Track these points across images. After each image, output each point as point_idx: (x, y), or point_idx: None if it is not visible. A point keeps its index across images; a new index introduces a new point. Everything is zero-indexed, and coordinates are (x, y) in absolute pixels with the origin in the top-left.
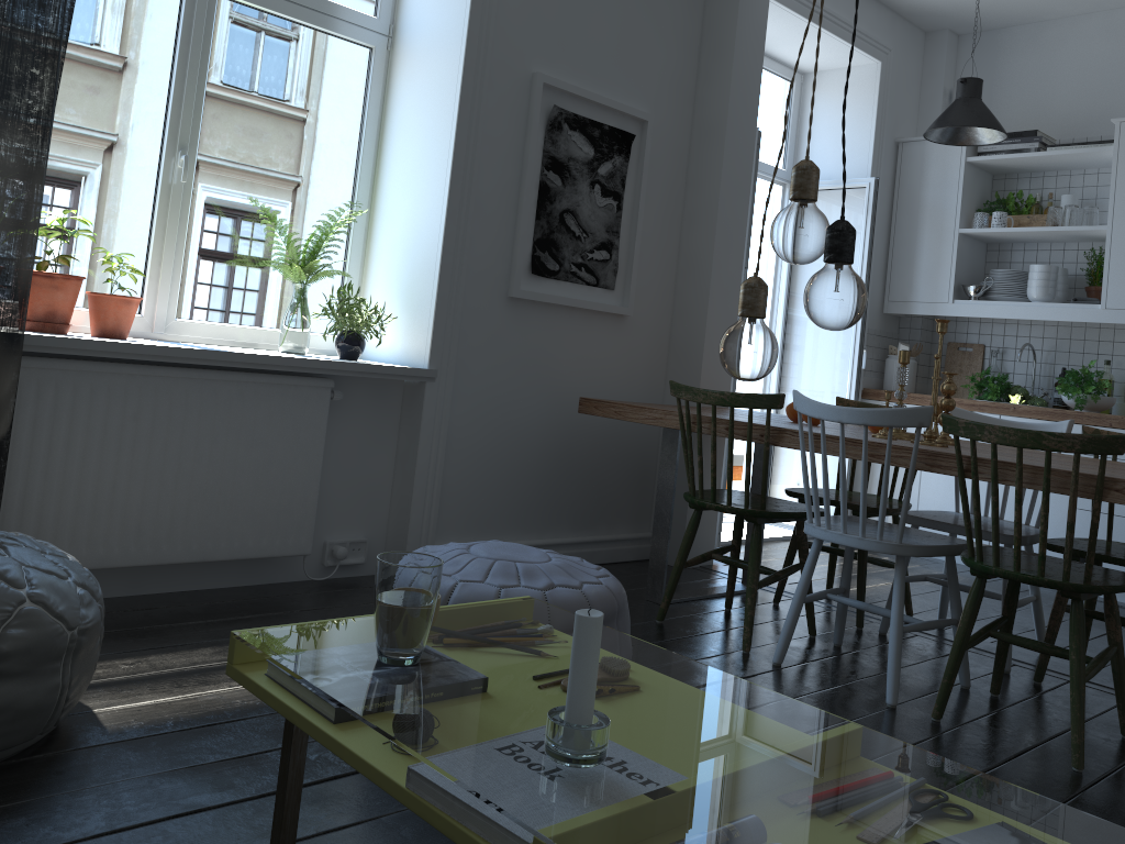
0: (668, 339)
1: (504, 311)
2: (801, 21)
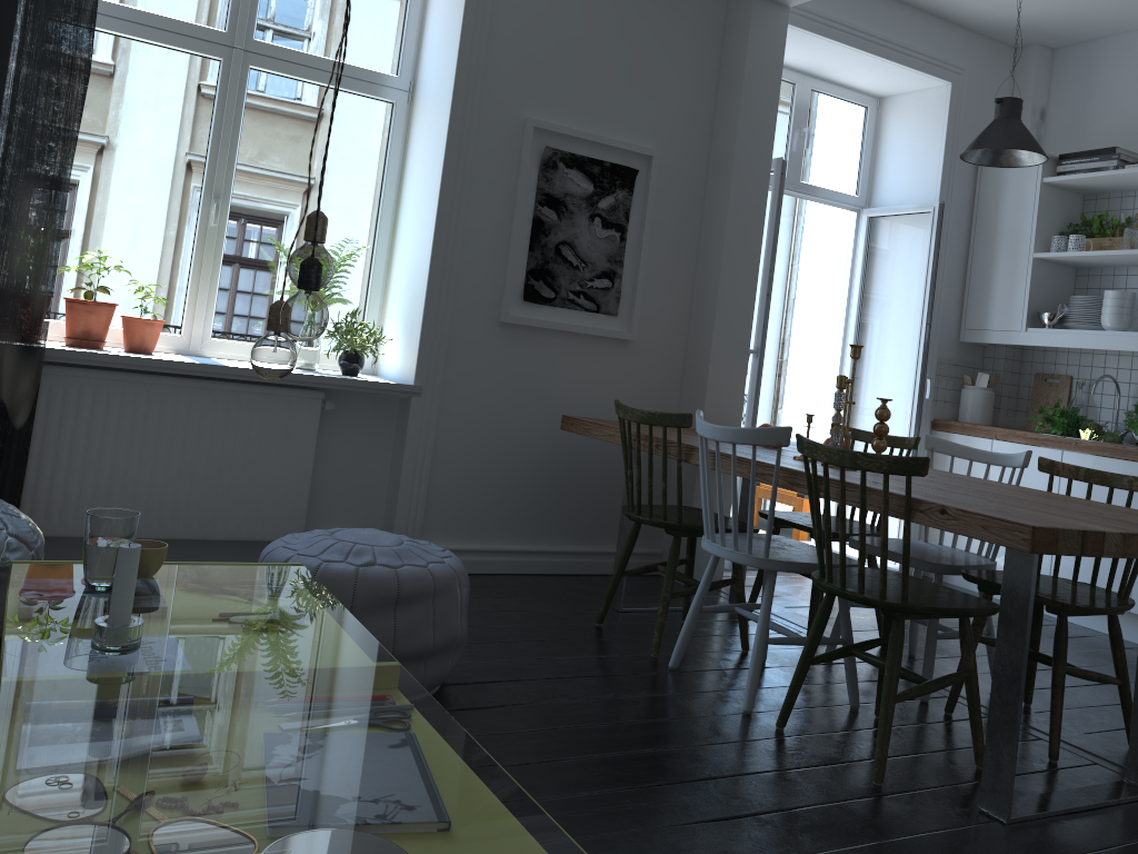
0: (681, 363)
1: (495, 335)
2: (845, 48)
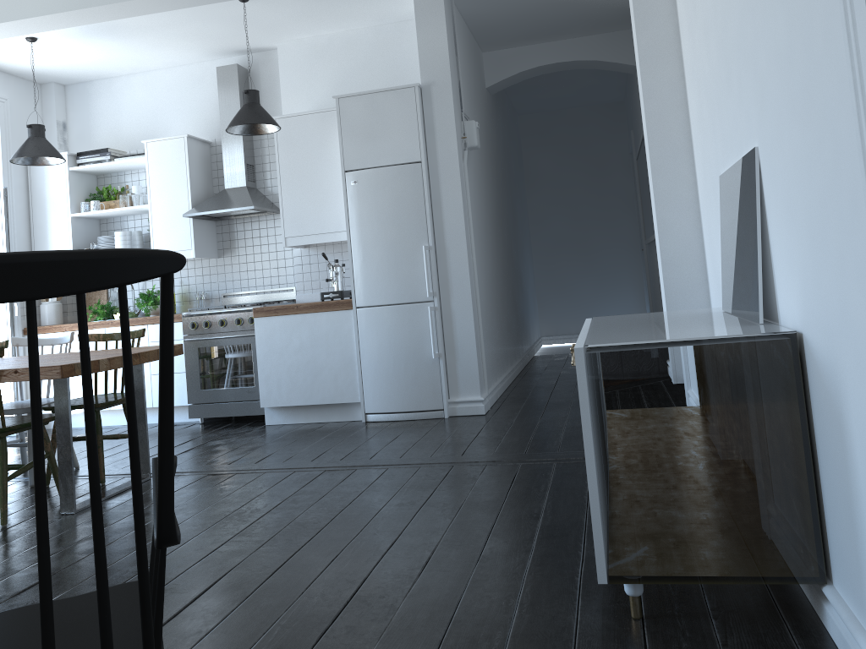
0: None
1: None
2: None
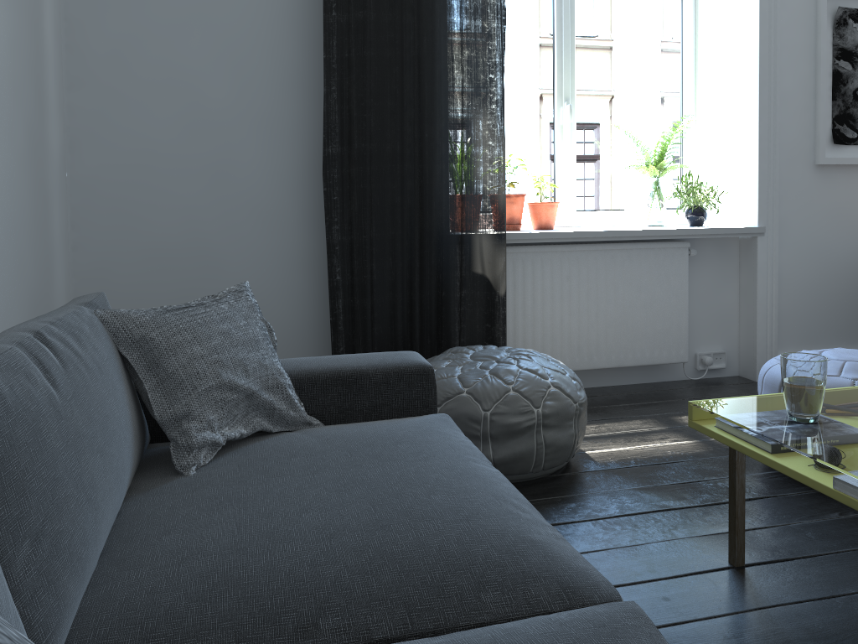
0: None
1: (813, 176)
2: None
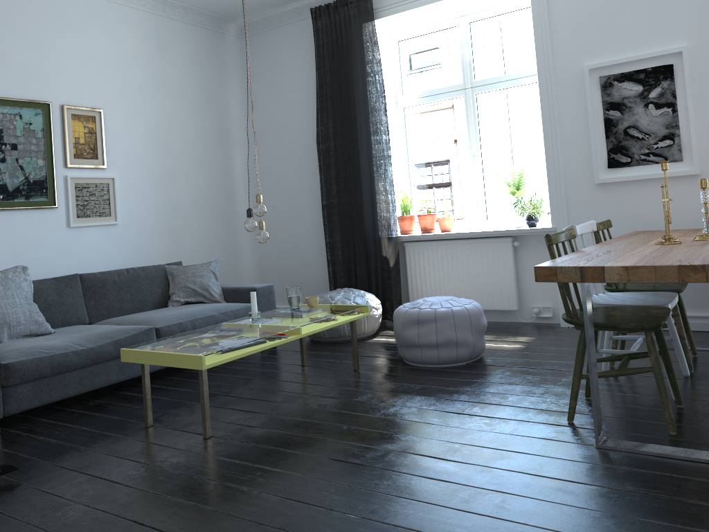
0: None
1: (596, 191)
2: None
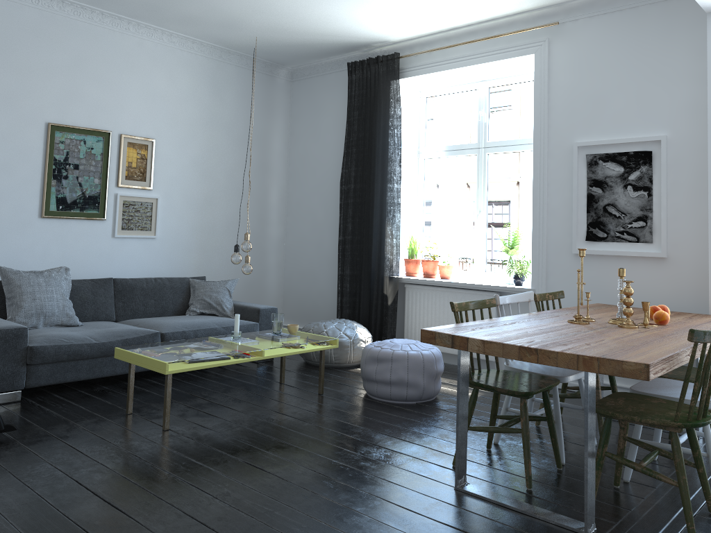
0: None
1: (573, 260)
2: None
